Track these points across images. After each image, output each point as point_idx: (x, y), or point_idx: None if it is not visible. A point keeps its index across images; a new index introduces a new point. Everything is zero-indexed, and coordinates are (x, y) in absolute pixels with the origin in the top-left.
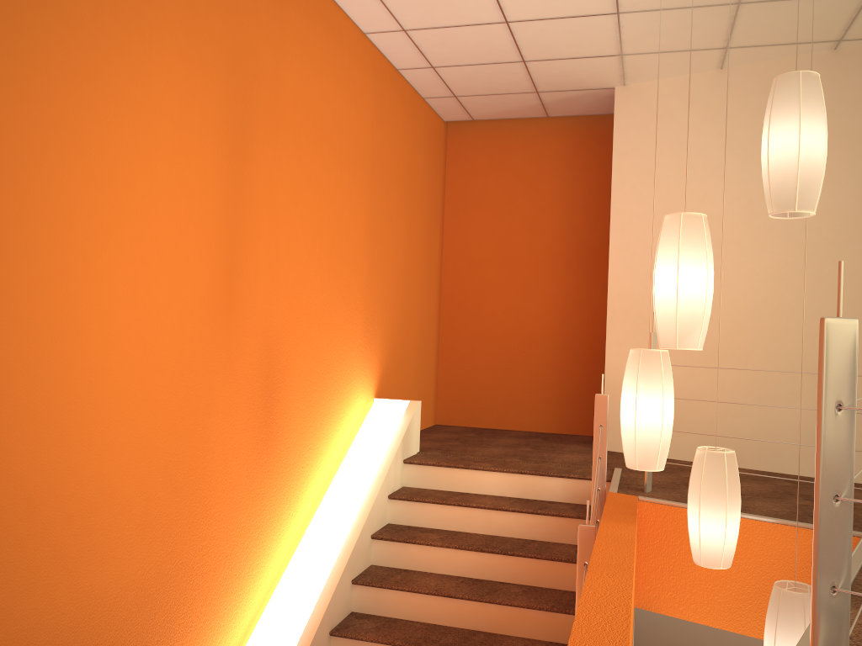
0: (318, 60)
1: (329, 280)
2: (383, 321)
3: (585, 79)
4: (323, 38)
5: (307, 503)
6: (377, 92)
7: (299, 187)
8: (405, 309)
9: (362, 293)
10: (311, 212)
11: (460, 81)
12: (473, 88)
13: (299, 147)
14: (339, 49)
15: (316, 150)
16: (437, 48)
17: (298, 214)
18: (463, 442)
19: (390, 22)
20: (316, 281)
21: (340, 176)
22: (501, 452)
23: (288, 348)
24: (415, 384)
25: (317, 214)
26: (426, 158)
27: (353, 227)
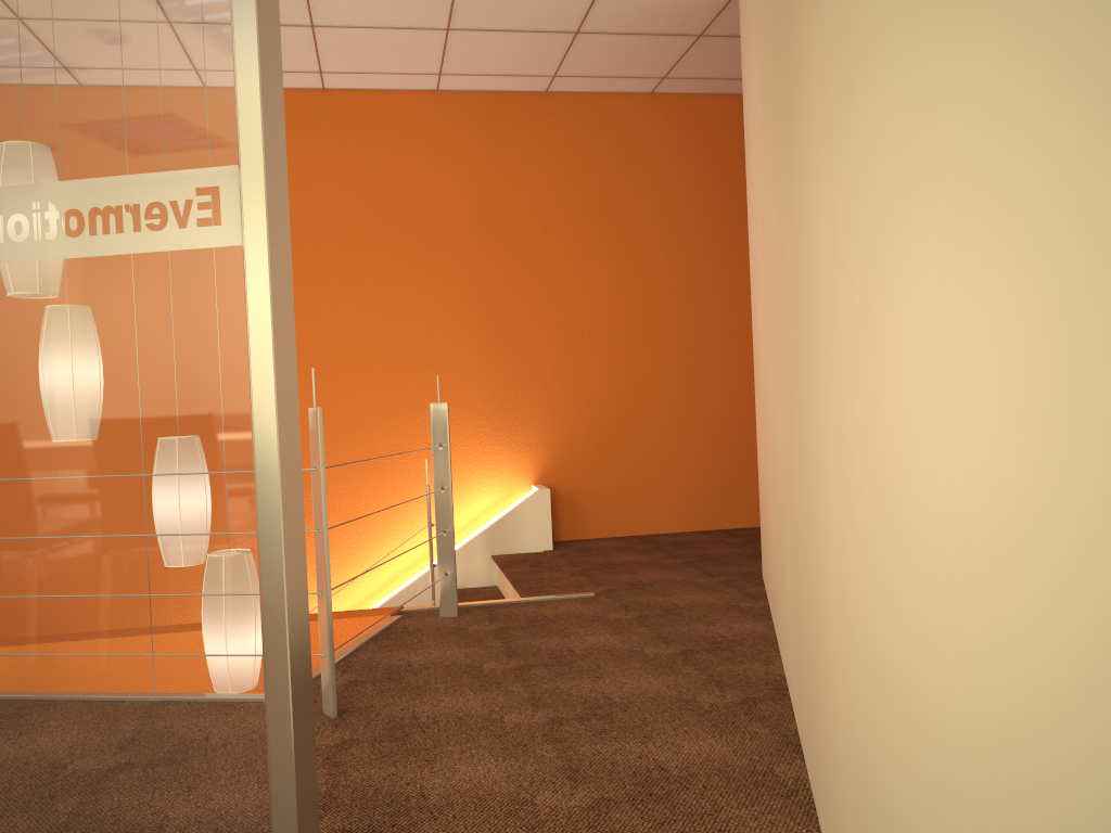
0: (328, 159)
1: (386, 365)
2: (548, 395)
3: (683, 3)
4: (336, 134)
5: (366, 584)
6: (487, 139)
7: (304, 288)
8: (626, 374)
9: (476, 369)
10: (333, 306)
11: (613, 69)
12: (647, 66)
13: (299, 252)
14: (375, 130)
15: (337, 245)
16: (500, 67)
17: (306, 314)
18: (658, 547)
19: (417, 76)
20: (356, 370)
21: (397, 256)
22: (615, 561)
23: (303, 437)
24: (683, 468)
25: (348, 306)
26: (679, 166)
27: (439, 302)
